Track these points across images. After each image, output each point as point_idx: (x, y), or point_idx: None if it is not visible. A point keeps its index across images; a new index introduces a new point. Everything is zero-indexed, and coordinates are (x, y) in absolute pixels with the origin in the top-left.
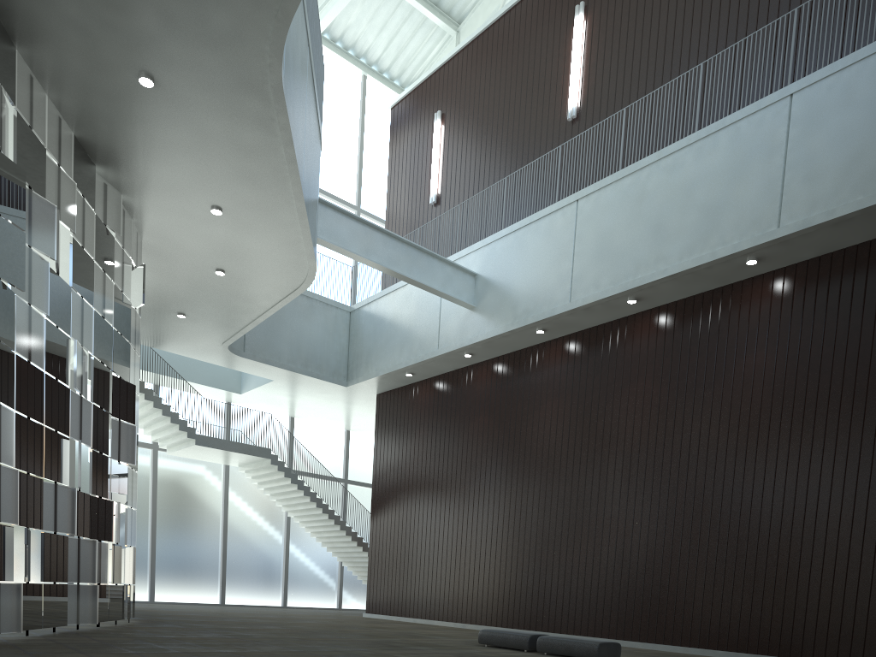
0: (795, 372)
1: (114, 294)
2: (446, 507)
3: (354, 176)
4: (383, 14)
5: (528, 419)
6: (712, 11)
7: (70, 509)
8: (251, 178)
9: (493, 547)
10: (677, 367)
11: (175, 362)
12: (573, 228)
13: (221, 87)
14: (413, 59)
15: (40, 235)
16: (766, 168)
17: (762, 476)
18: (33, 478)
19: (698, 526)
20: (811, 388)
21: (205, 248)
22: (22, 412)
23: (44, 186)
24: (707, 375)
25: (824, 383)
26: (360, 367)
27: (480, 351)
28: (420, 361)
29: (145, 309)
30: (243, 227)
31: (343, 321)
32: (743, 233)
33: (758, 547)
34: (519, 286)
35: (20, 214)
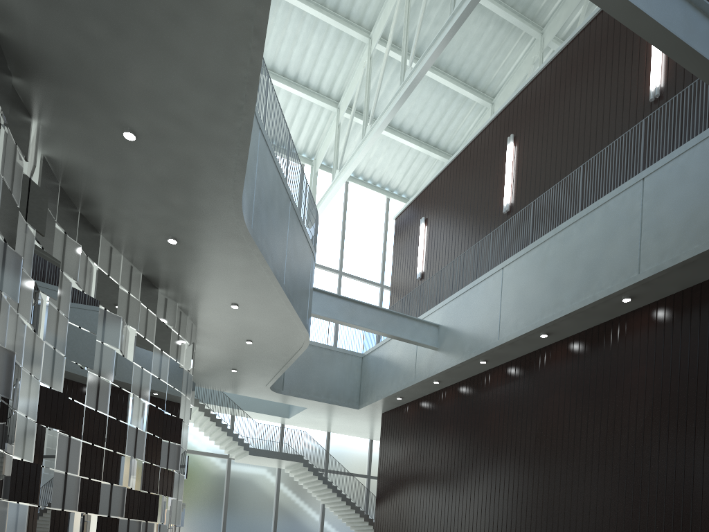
0: (669, 380)
1: (169, 363)
2: (425, 495)
3: (379, 264)
4: (398, 158)
5: (479, 426)
6: (597, 127)
7: (121, 500)
8: (249, 285)
9: (455, 525)
10: (582, 381)
11: (244, 399)
12: (500, 287)
13: (214, 238)
14: (422, 182)
15: (109, 335)
16: (628, 232)
17: (648, 465)
18: (93, 481)
19: (601, 506)
20: (682, 392)
21: (235, 328)
22: (88, 441)
23: (116, 306)
24: (603, 386)
25: (692, 388)
26: (367, 395)
27: (444, 378)
28: (403, 388)
29: (211, 368)
30: (254, 314)
31: (357, 363)
32: (614, 280)
33: (648, 523)
34: (466, 331)
35: (94, 325)
